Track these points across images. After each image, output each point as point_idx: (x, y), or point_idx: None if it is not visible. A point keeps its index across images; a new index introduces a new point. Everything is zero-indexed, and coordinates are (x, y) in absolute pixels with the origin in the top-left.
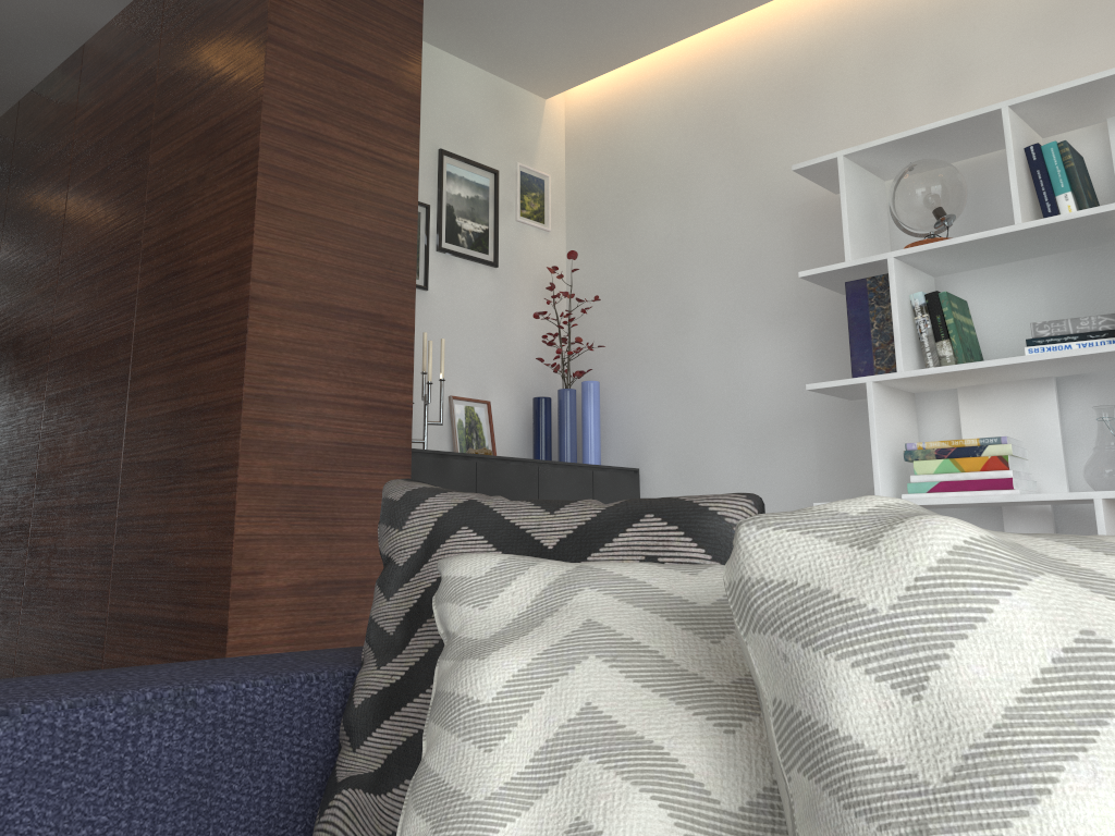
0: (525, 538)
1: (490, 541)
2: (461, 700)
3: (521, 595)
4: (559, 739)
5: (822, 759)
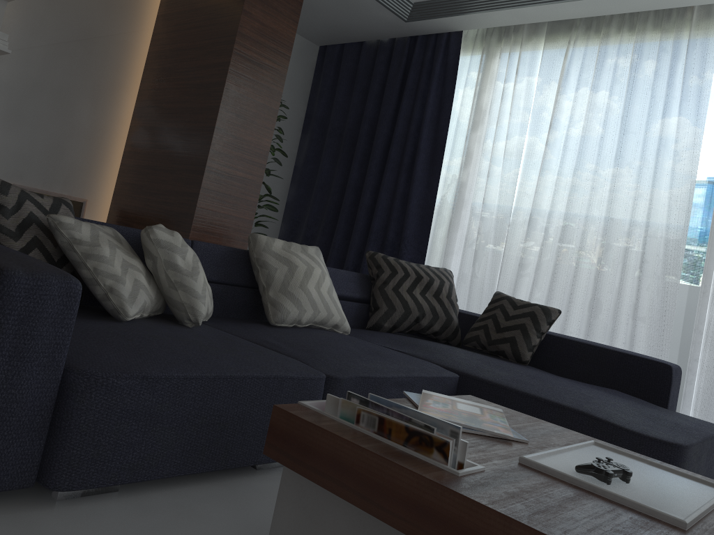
0: (42, 206)
1: (35, 206)
2: (103, 256)
3: (86, 230)
4: (123, 264)
5: (176, 268)
